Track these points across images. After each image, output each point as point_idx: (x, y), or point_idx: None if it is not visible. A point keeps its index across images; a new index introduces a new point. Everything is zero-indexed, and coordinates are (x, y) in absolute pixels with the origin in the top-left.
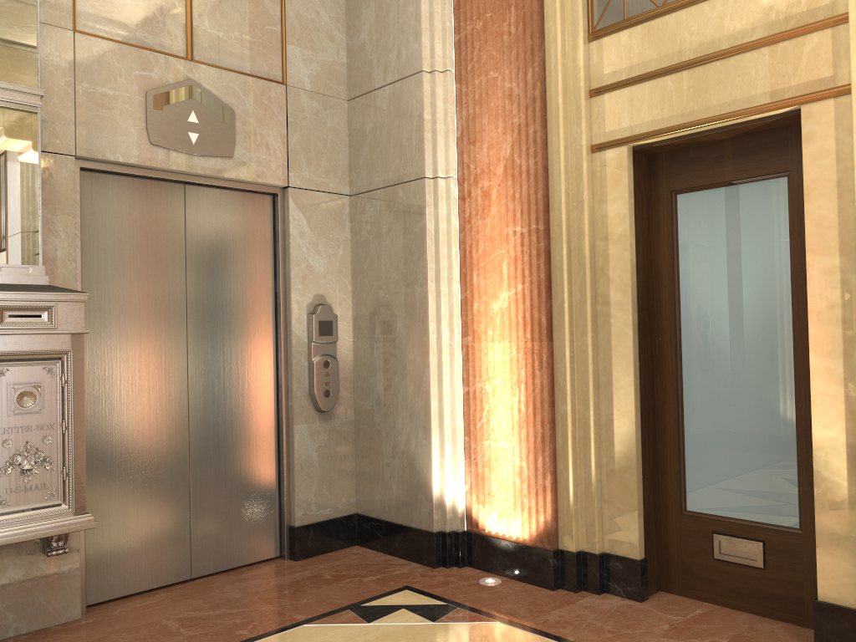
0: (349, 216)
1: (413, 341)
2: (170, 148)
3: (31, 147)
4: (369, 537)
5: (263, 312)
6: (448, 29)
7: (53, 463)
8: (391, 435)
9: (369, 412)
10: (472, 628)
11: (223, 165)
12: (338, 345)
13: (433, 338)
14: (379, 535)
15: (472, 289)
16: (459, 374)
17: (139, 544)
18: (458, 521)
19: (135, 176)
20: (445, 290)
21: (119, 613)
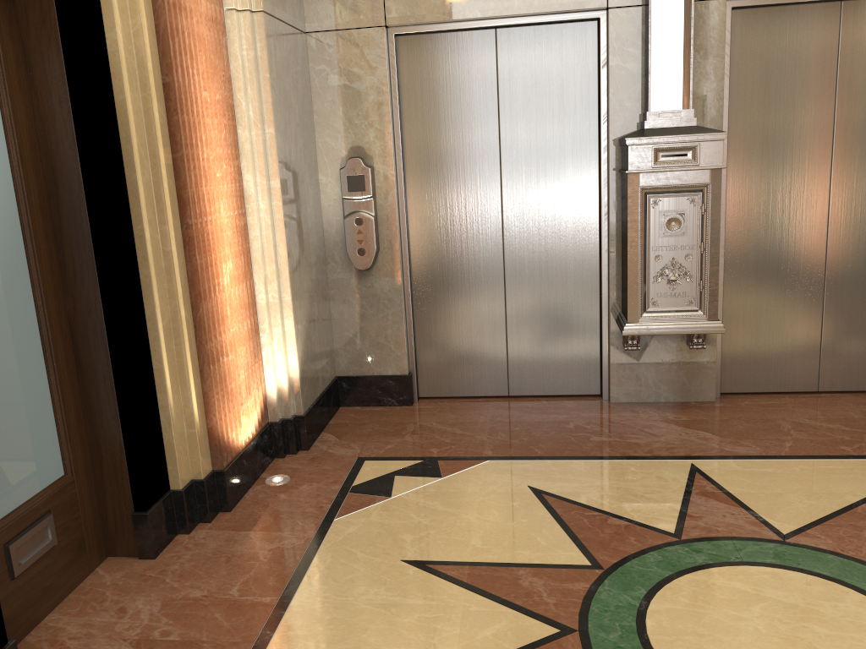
0: None
1: None
2: None
3: (685, 1)
4: None
5: None
6: None
7: (692, 277)
8: None
9: None
10: None
11: None
12: None
13: None
14: None
15: None
16: None
17: (769, 352)
18: None
19: (786, 4)
20: None
21: (744, 405)
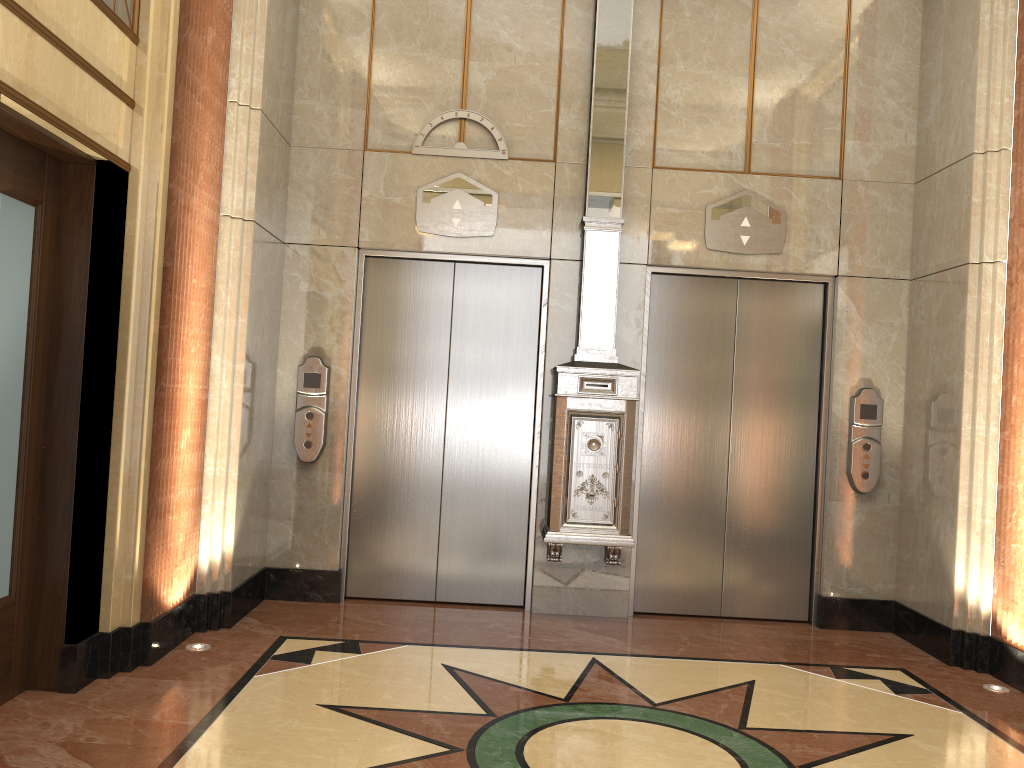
0: (908, 301)
1: (948, 431)
2: (723, 250)
3: (612, 262)
4: (901, 626)
5: (806, 392)
6: (1005, 106)
7: (608, 493)
8: (925, 526)
9: (910, 500)
10: (928, 708)
11: (771, 260)
12: (885, 430)
13: (966, 429)
14: (909, 625)
15: (1012, 381)
16: (993, 470)
17: (678, 575)
18: (980, 623)
19: (695, 275)
20: (984, 380)
21: (653, 622)
